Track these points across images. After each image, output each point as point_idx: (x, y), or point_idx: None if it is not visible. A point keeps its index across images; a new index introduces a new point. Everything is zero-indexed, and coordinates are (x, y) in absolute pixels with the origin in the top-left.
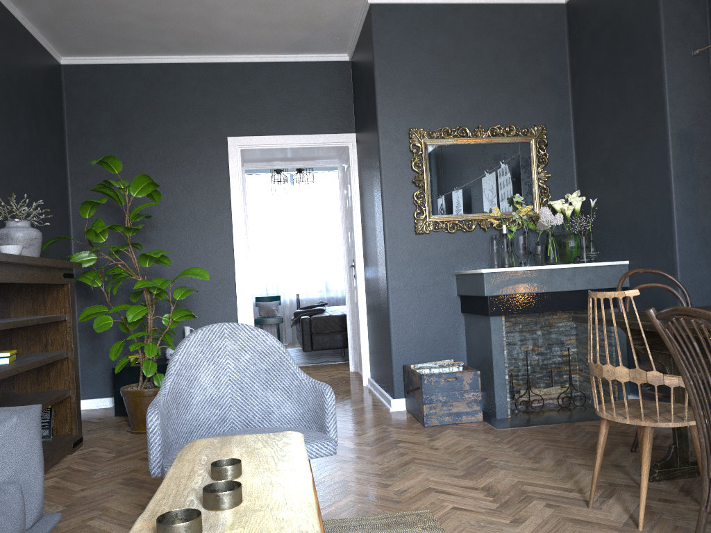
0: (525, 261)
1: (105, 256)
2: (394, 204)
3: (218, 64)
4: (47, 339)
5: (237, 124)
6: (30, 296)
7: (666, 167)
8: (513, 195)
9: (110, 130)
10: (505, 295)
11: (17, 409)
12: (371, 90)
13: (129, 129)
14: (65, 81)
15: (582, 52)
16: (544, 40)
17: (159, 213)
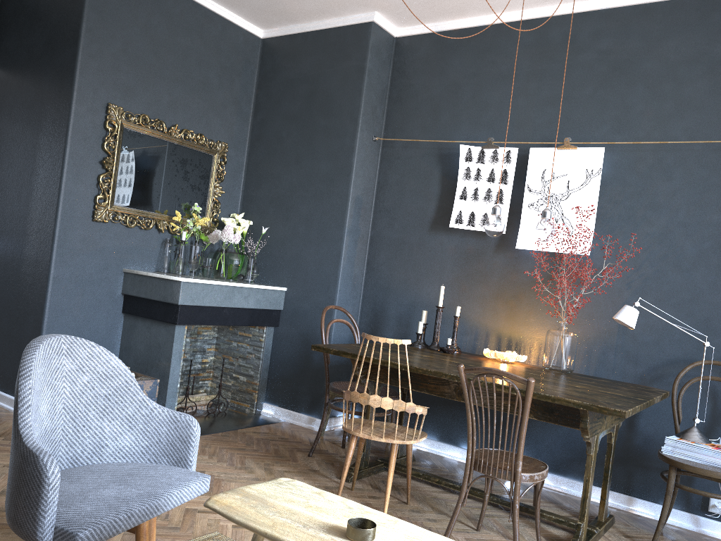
0: (188, 269)
1: None
2: (76, 181)
3: None
4: None
5: None
6: None
7: (343, 222)
8: (191, 202)
9: None
10: (194, 306)
11: None
12: (65, 39)
13: None
14: None
15: (273, 91)
16: (241, 64)
17: None
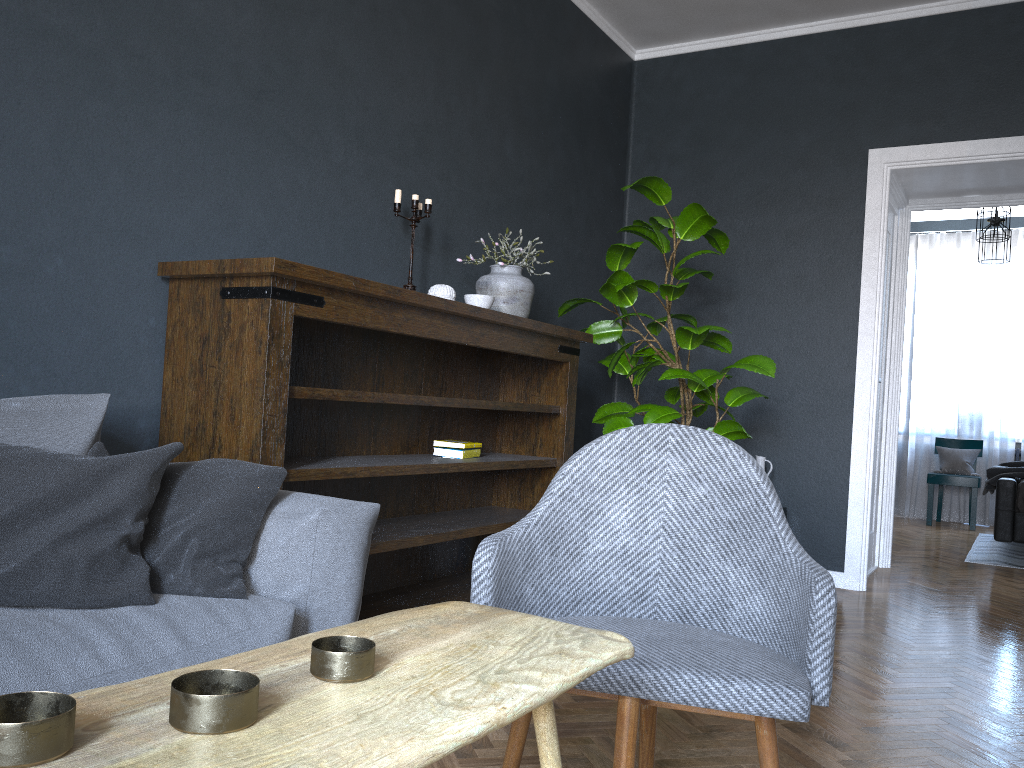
0: None
1: (634, 330)
2: None
3: (867, 29)
4: (536, 438)
5: (890, 127)
6: (523, 376)
7: None
8: None
9: (687, 150)
10: None
11: (335, 501)
12: None
13: (715, 147)
14: (637, 84)
15: None
16: None
17: (743, 276)
